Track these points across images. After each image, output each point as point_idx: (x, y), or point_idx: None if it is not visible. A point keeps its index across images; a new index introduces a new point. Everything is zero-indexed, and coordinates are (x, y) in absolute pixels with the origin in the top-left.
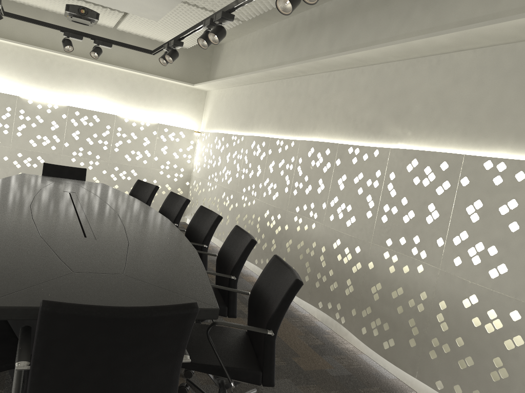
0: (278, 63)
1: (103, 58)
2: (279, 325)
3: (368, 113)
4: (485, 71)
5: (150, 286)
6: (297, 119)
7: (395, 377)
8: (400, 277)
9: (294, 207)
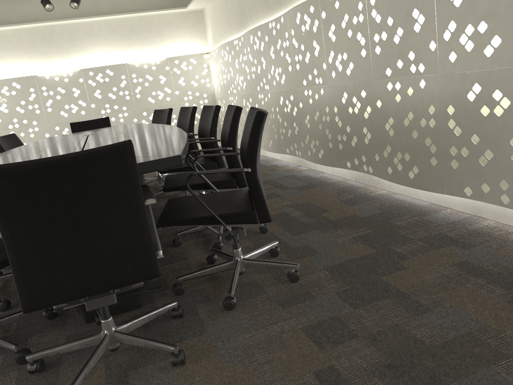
0: None
1: (95, 13)
2: (255, 161)
3: None
4: None
5: None
6: None
7: (430, 203)
8: (407, 102)
9: (301, 82)
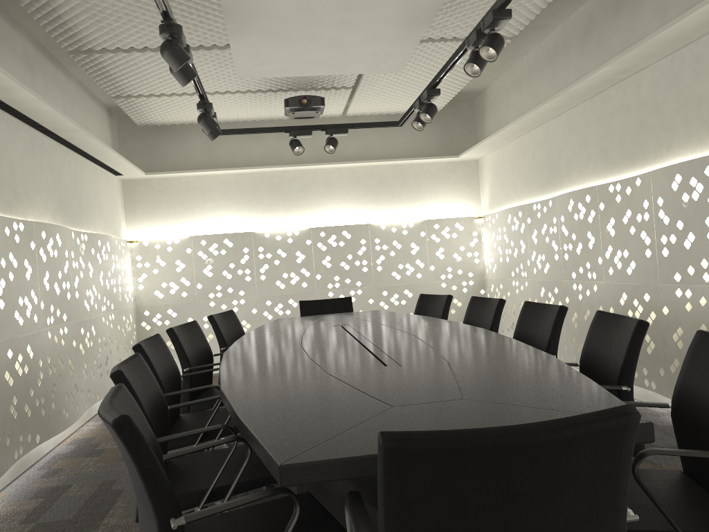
0: (577, 78)
1: (337, 157)
2: None
3: None
4: None
5: (516, 408)
6: (633, 144)
7: None
8: None
9: (670, 275)
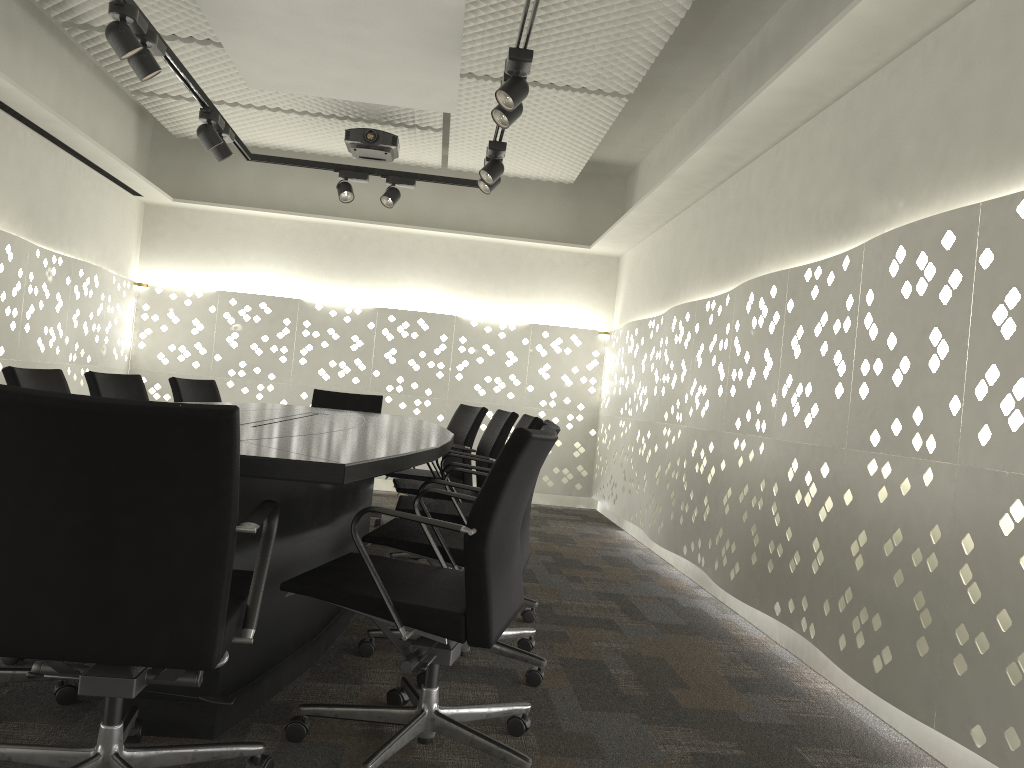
0: None
1: (432, 222)
2: (489, 520)
3: (836, 194)
4: (1013, 22)
5: (262, 447)
6: (736, 253)
7: (908, 742)
8: (897, 507)
9: (733, 421)
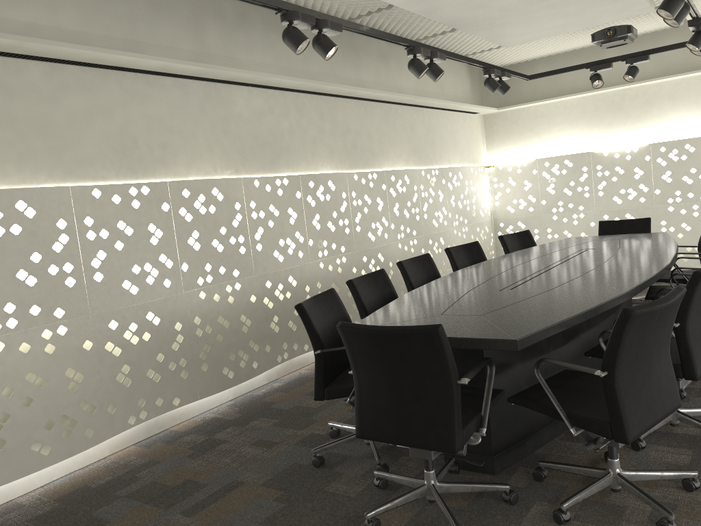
0: None
1: (685, 67)
2: (614, 366)
3: None
4: None
5: (485, 323)
6: None
7: None
8: None
9: None
